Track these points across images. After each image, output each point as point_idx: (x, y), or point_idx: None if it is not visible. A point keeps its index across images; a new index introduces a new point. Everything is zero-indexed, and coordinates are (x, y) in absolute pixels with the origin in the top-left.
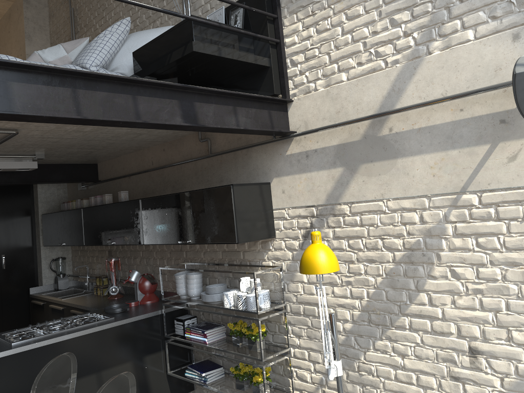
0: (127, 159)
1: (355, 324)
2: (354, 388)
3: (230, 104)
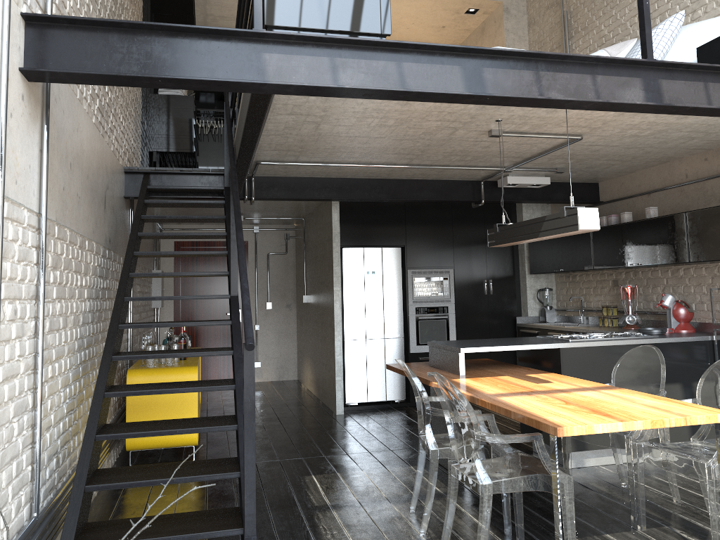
0: (646, 175)
1: None
2: None
3: None
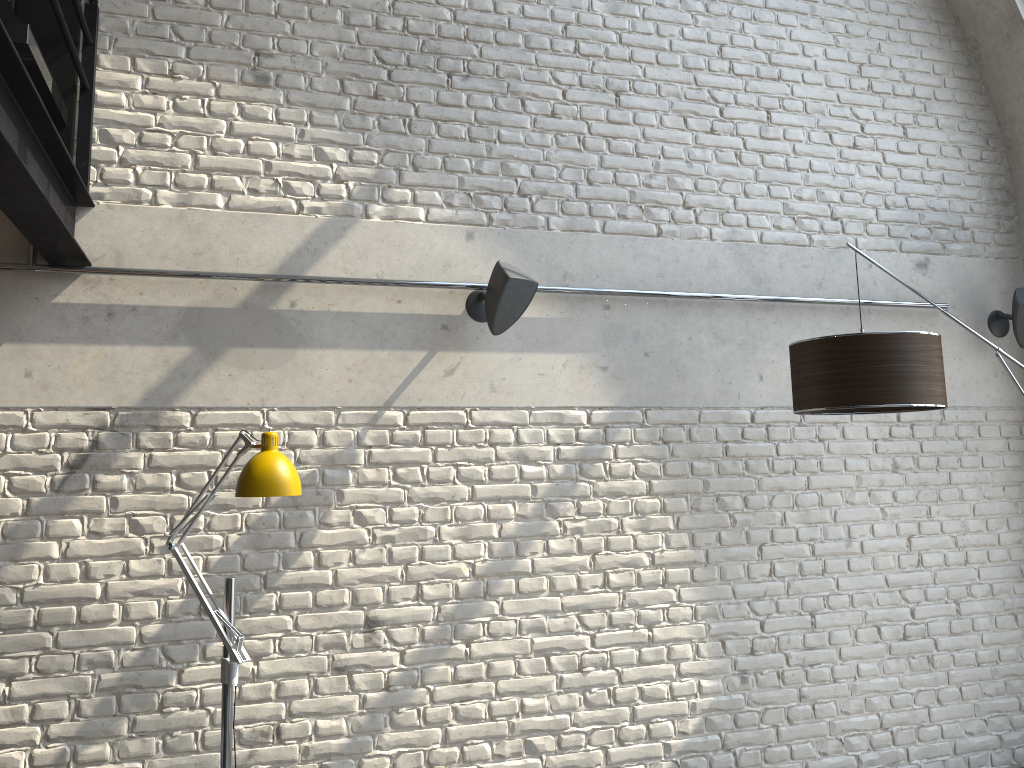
0: None
1: (168, 622)
2: (146, 744)
3: (47, 174)
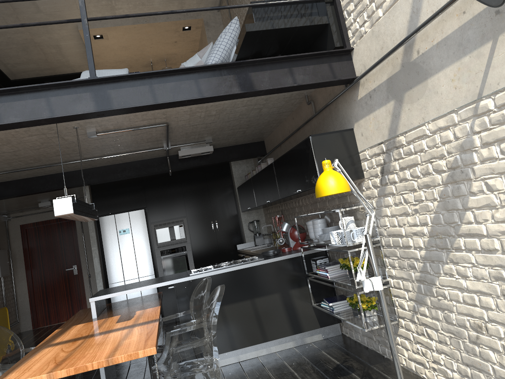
0: (277, 132)
1: (427, 250)
2: (436, 313)
3: (285, 66)
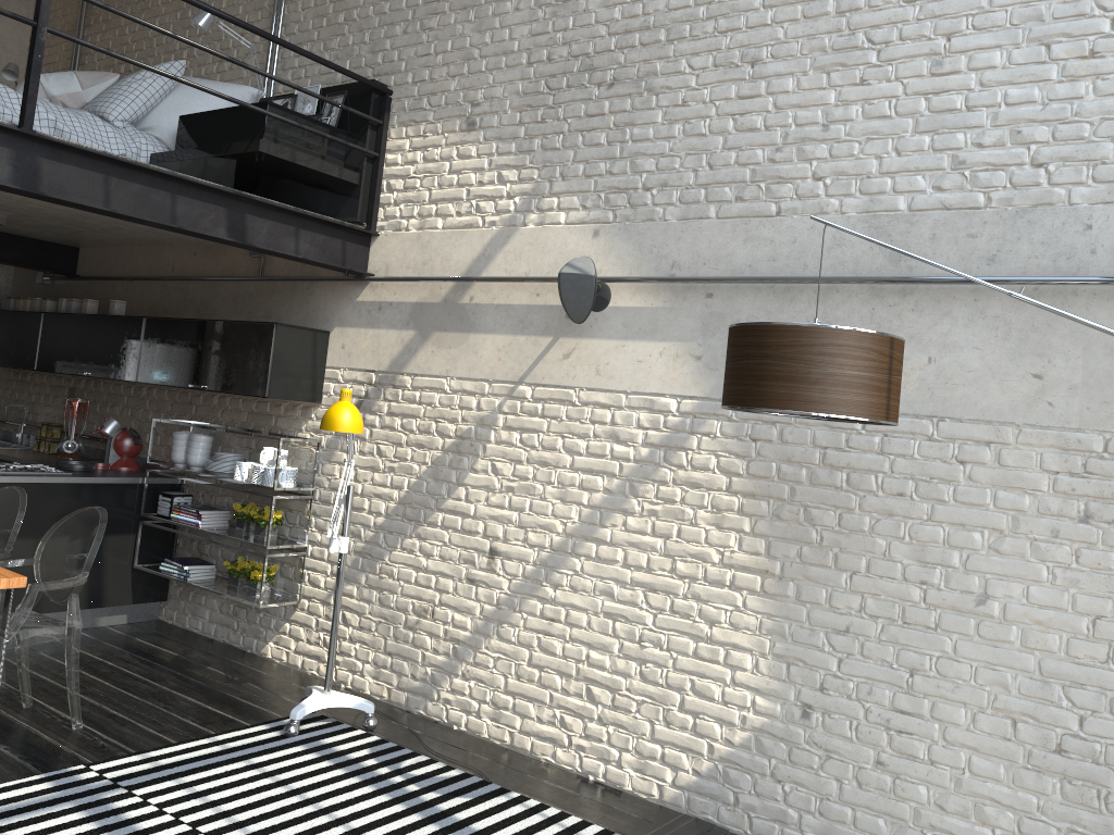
0: (133, 254)
1: (388, 518)
2: (370, 593)
3: (293, 224)
